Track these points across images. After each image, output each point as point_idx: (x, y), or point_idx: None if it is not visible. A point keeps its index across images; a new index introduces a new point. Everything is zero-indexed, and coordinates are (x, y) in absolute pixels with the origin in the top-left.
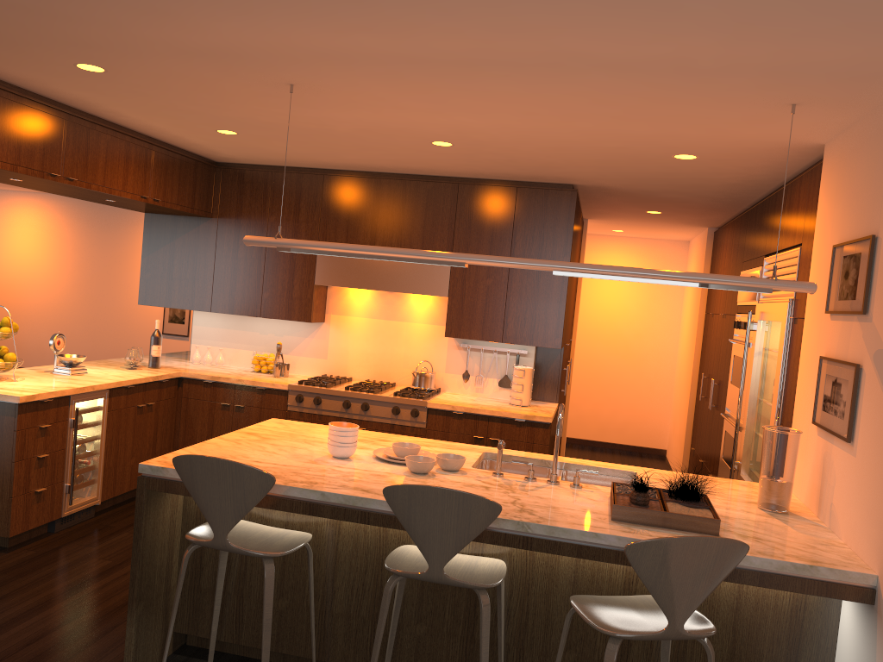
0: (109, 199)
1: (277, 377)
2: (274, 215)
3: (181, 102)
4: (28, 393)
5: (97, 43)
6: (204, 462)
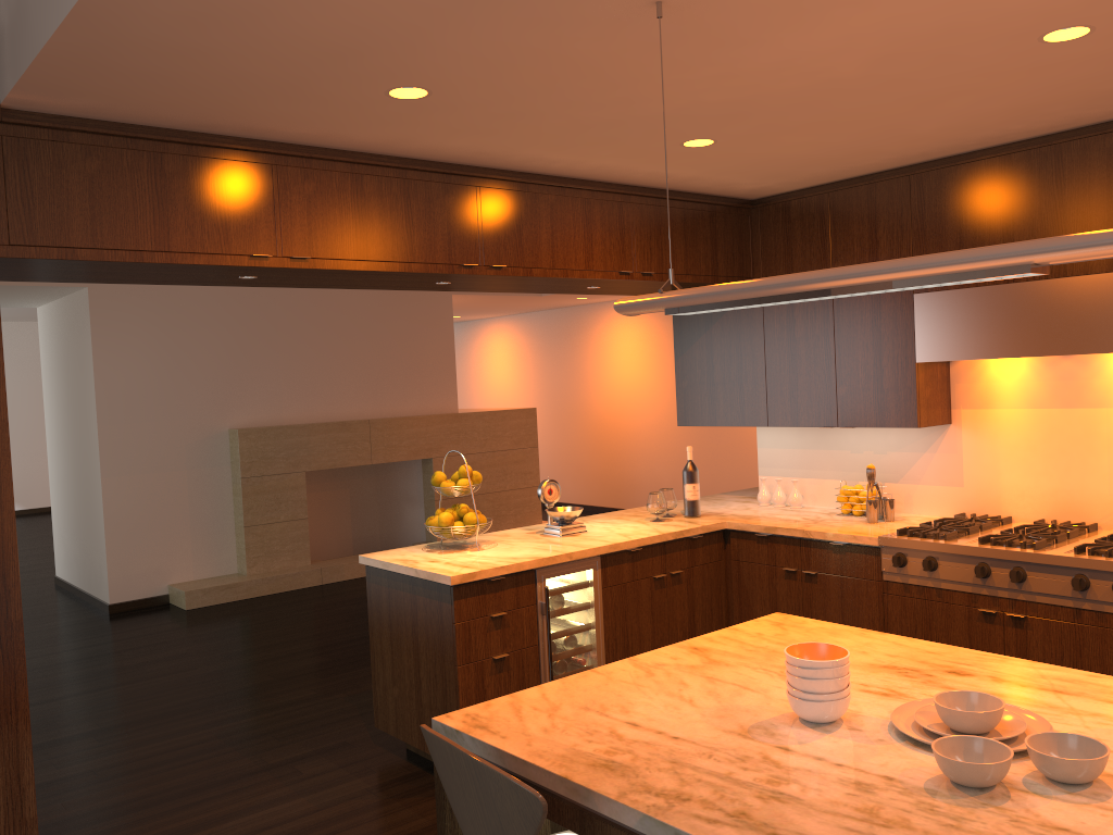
0: (587, 286)
1: (871, 524)
2: (840, 261)
3: (575, 109)
4: (467, 570)
5: (347, 43)
6: (438, 747)
